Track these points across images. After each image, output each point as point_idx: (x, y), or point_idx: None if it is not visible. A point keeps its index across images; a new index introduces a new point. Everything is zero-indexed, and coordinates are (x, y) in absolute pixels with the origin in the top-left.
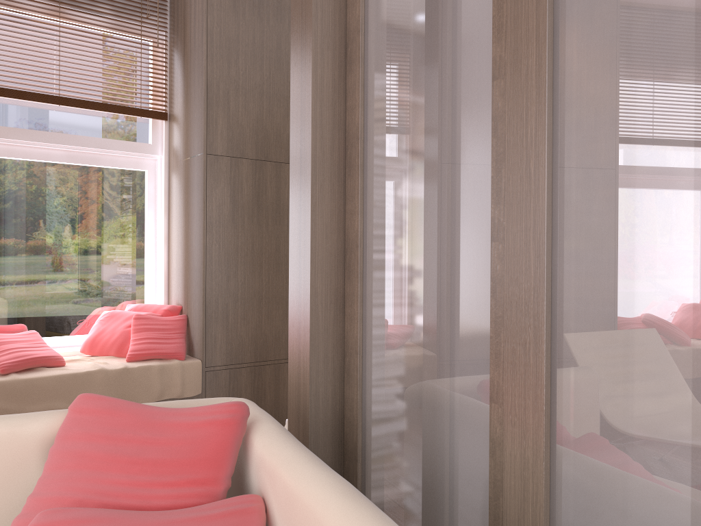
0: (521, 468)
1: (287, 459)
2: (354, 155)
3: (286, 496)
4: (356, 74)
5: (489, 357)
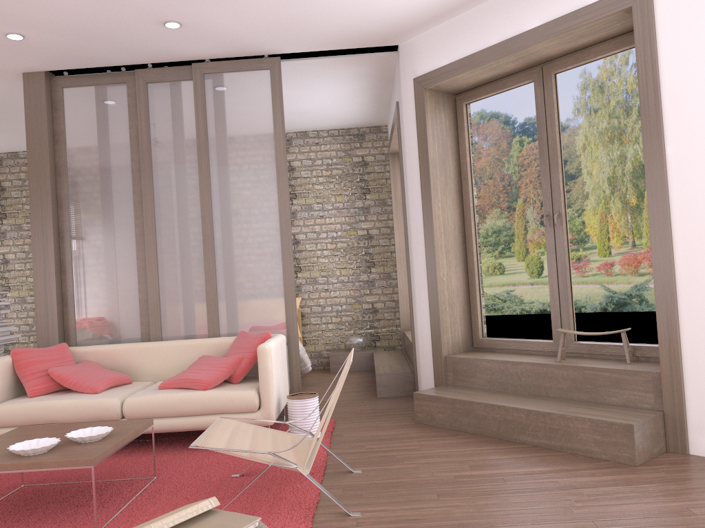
0: (155, 332)
1: (100, 346)
2: (67, 268)
3: (106, 352)
4: (67, 243)
5: (138, 317)
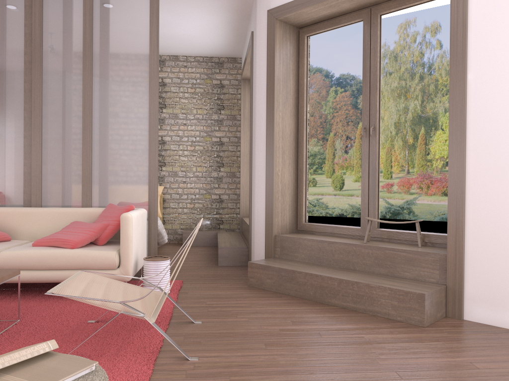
0: (36, 201)
1: None
2: None
3: None
4: None
5: (22, 186)
